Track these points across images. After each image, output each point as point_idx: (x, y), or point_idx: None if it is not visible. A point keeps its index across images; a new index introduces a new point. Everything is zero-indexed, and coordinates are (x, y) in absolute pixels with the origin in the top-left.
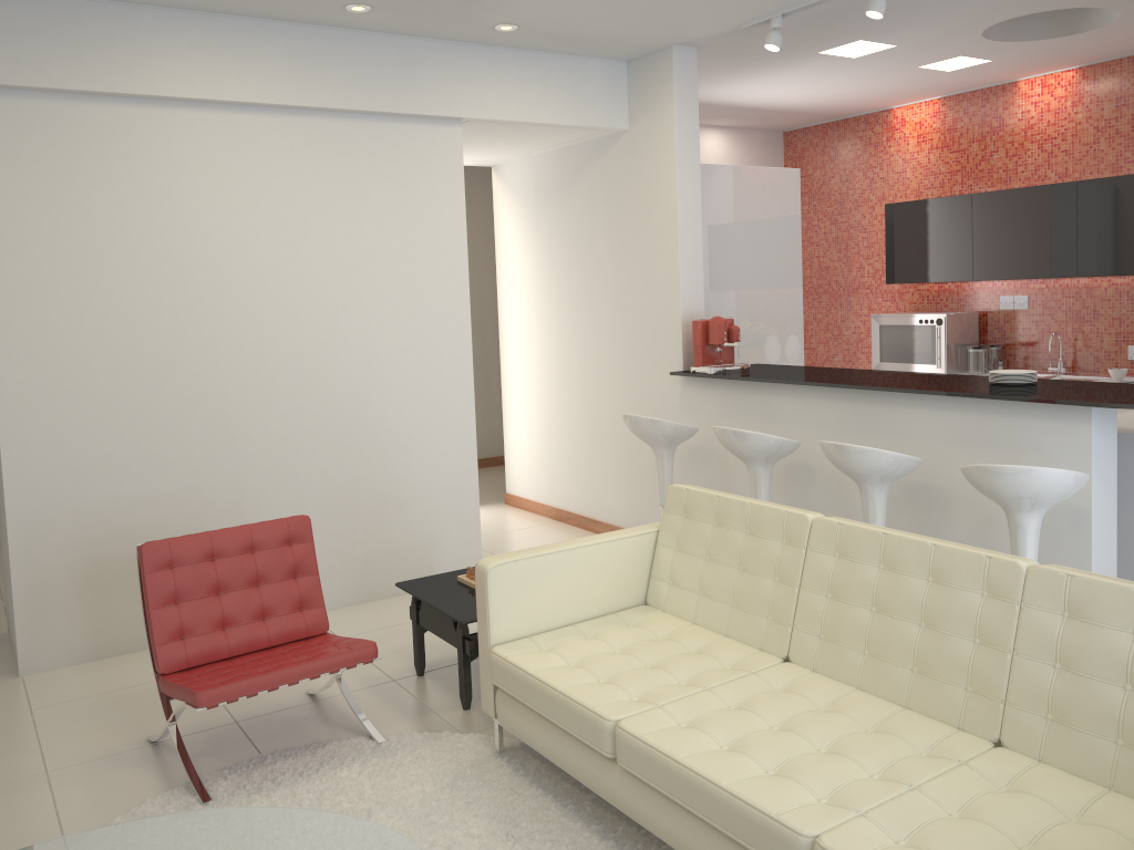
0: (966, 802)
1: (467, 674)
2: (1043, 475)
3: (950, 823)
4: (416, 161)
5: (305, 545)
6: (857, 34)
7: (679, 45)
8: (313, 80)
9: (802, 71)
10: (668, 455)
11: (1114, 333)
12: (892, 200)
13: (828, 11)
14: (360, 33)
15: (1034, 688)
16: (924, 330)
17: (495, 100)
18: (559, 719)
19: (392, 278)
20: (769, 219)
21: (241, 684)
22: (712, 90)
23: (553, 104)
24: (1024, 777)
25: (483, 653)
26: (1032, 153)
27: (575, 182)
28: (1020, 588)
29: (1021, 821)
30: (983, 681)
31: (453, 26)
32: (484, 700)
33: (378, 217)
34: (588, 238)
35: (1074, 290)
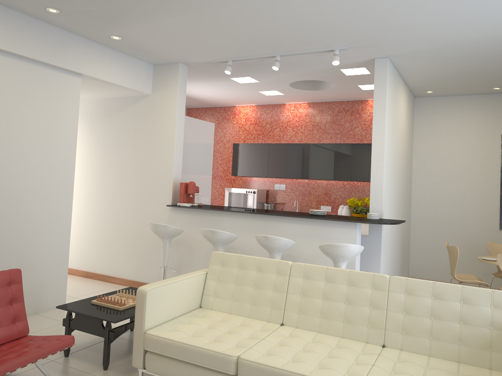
0: (392, 367)
1: (109, 350)
2: (353, 247)
3: (396, 375)
4: (58, 90)
5: (17, 285)
6: (250, 74)
7: (181, 63)
8: (15, 39)
9: (217, 84)
10: (169, 242)
11: (316, 201)
12: (233, 142)
13: (249, 63)
14: (41, 22)
15: (396, 322)
16: (247, 195)
17: (99, 69)
18: (198, 361)
19: (39, 147)
20: (203, 142)
21: (8, 364)
22: None
23: (123, 76)
24: (401, 356)
25: (138, 335)
26: (289, 131)
27: (117, 114)
28: (387, 285)
29: (415, 371)
30: (375, 322)
31: (91, 30)
32: (135, 360)
33: (36, 115)
34: (122, 140)
35: (302, 184)
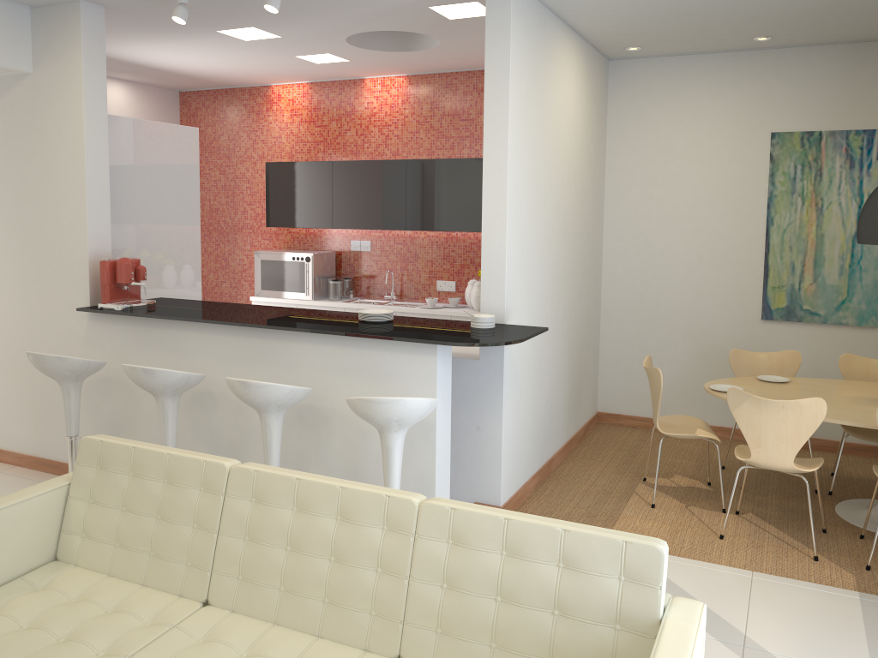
0: None
1: None
2: (410, 403)
3: None
4: None
5: None
6: (251, 22)
7: (87, 1)
8: None
9: (201, 44)
10: (75, 388)
11: (428, 271)
12: (270, 159)
13: None
14: None
15: (427, 608)
16: (296, 265)
17: None
18: None
19: None
20: (171, 170)
21: None
22: (117, 47)
23: None
24: None
25: None
26: (375, 134)
27: None
28: (414, 521)
29: None
30: (386, 605)
31: None
32: None
33: None
34: None
35: (402, 239)
